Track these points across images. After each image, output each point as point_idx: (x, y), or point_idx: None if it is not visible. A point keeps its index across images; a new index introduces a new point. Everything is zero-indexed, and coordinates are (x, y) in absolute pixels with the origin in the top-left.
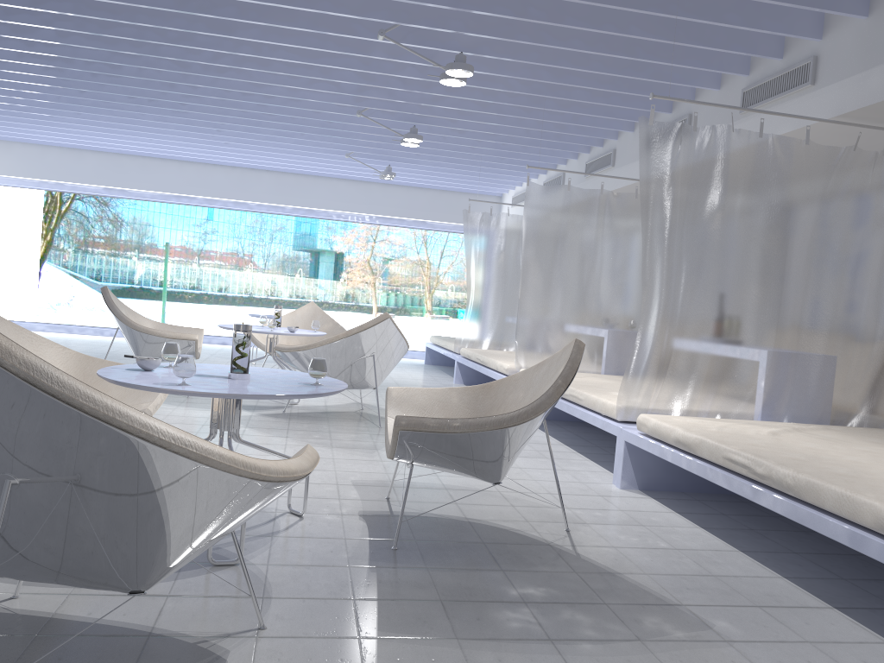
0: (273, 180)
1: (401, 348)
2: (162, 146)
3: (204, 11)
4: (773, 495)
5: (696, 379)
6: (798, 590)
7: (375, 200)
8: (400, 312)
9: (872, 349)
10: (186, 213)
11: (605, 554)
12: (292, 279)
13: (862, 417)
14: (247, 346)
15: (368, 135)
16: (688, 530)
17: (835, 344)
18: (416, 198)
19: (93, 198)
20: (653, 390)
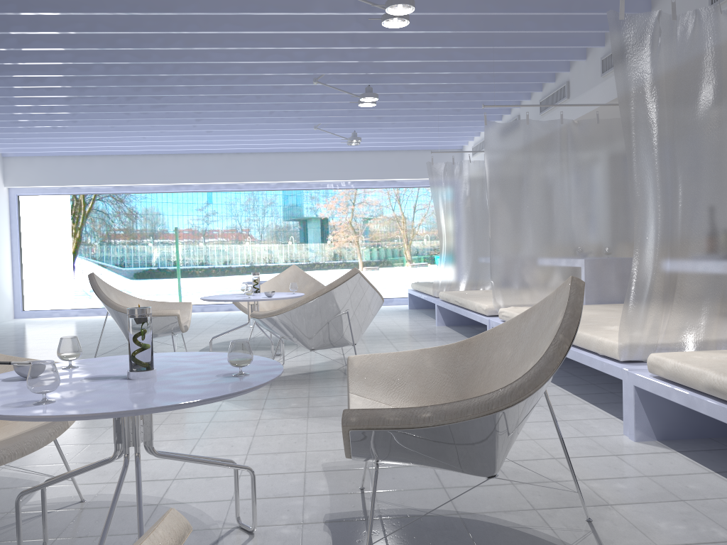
0: (256, 161)
1: (376, 301)
2: (156, 142)
3: None
4: None
5: (710, 305)
6: None
7: (348, 167)
8: (383, 265)
9: None
10: (189, 200)
11: None
12: (285, 246)
13: None
14: (146, 335)
15: (330, 105)
16: None
17: None
18: (385, 161)
19: (110, 197)
20: (660, 323)
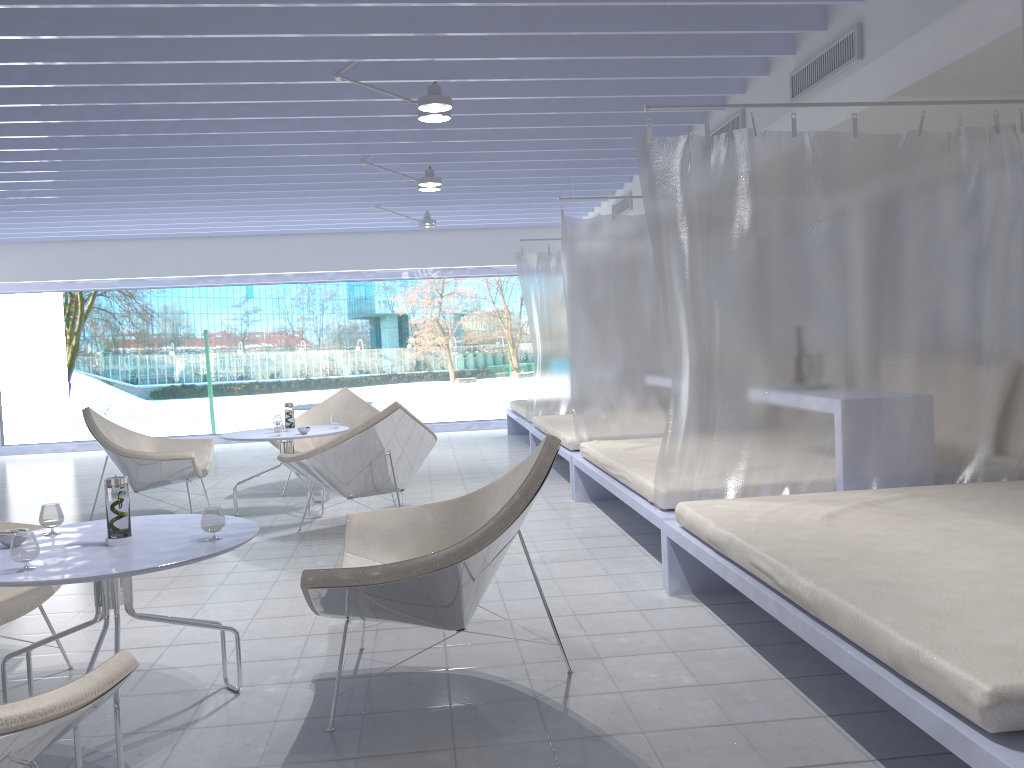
0: (307, 245)
1: (425, 439)
2: (173, 224)
3: (129, 80)
4: (796, 614)
5: (749, 448)
6: (838, 736)
7: (428, 251)
8: (481, 375)
9: (977, 380)
10: (222, 294)
11: (602, 706)
12: (352, 352)
13: (975, 467)
14: (122, 504)
15: (391, 182)
16: (731, 652)
17: (926, 382)
18: (476, 242)
19: (117, 291)
20: (695, 469)
